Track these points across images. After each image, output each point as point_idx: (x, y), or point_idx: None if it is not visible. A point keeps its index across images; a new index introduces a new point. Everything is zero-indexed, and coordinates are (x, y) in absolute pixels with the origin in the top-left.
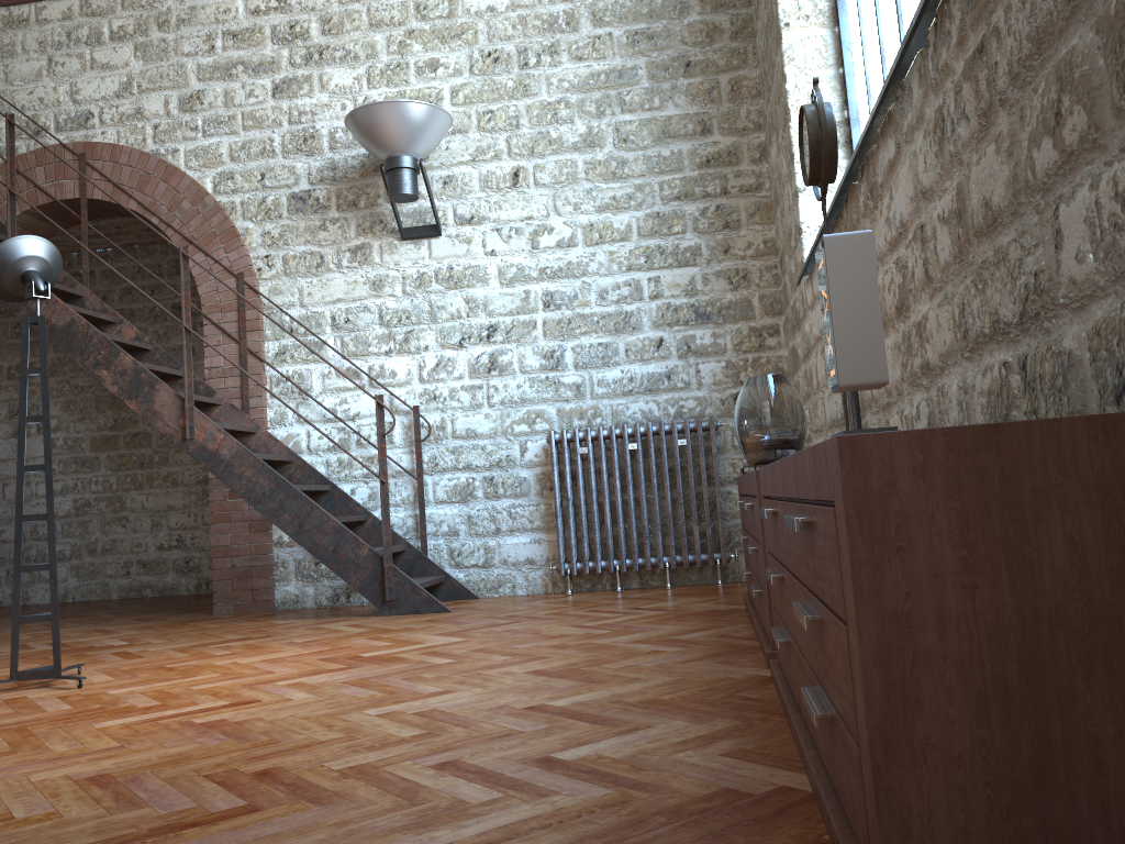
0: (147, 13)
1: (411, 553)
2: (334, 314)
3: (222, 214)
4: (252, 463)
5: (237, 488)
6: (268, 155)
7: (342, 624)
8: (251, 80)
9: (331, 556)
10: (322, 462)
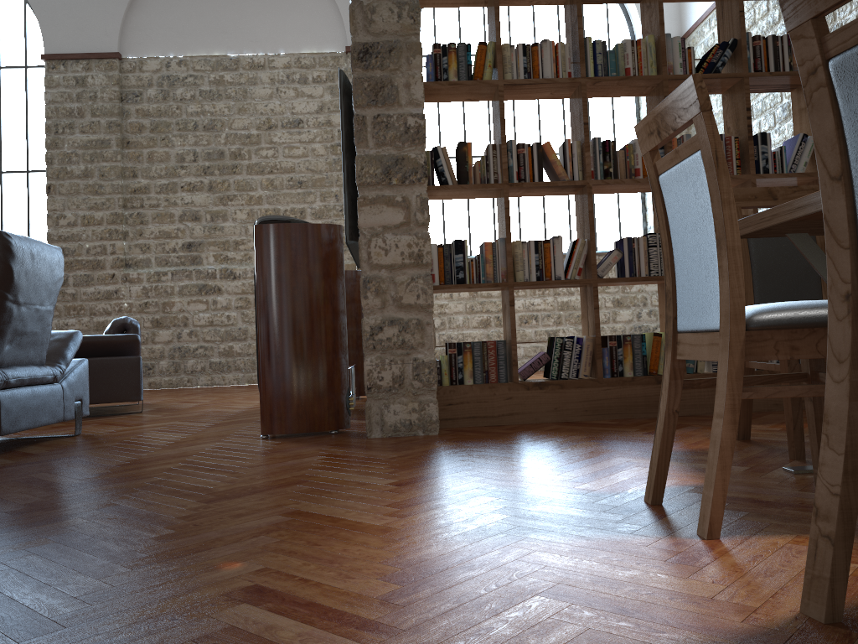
0: None
1: None
2: None
3: None
4: None
5: None
6: None
7: None
8: None
9: None
10: None
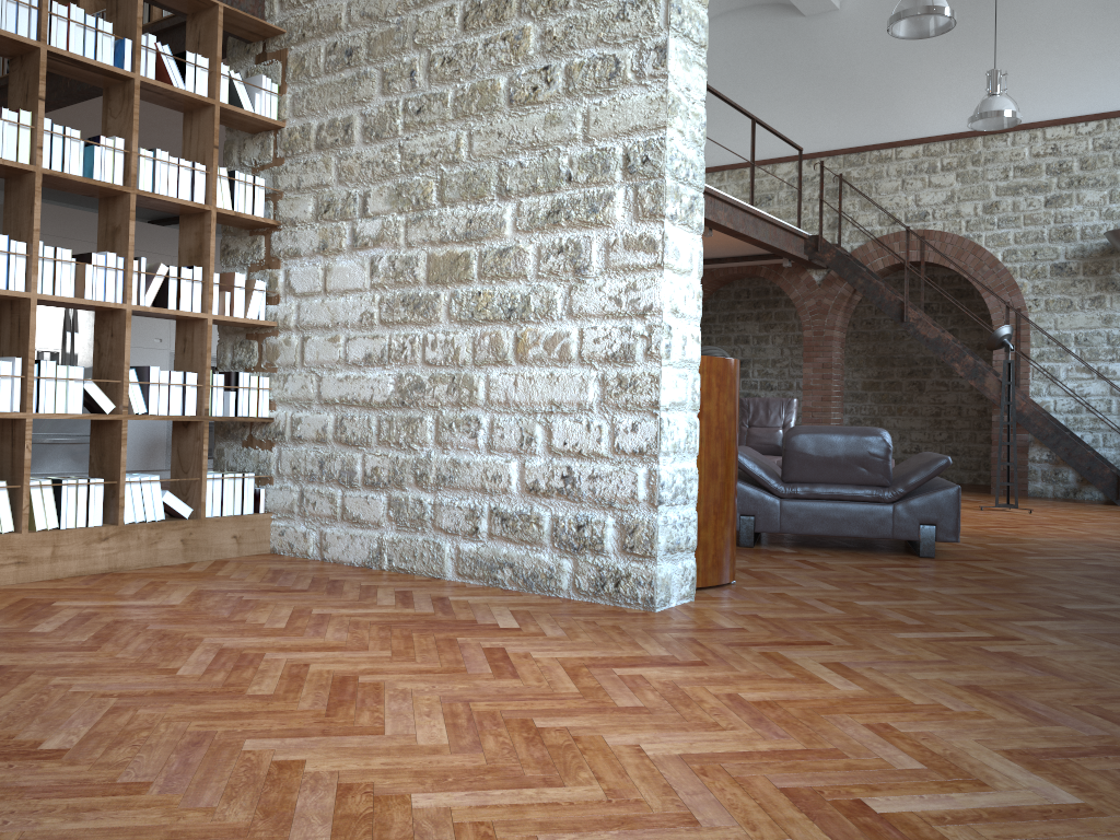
0: (965, 155)
1: (1119, 474)
2: (1076, 336)
3: (1008, 274)
4: (1041, 419)
5: (1031, 431)
6: (1039, 241)
7: (1098, 506)
8: (1030, 196)
9: (1086, 471)
10: (1062, 418)
